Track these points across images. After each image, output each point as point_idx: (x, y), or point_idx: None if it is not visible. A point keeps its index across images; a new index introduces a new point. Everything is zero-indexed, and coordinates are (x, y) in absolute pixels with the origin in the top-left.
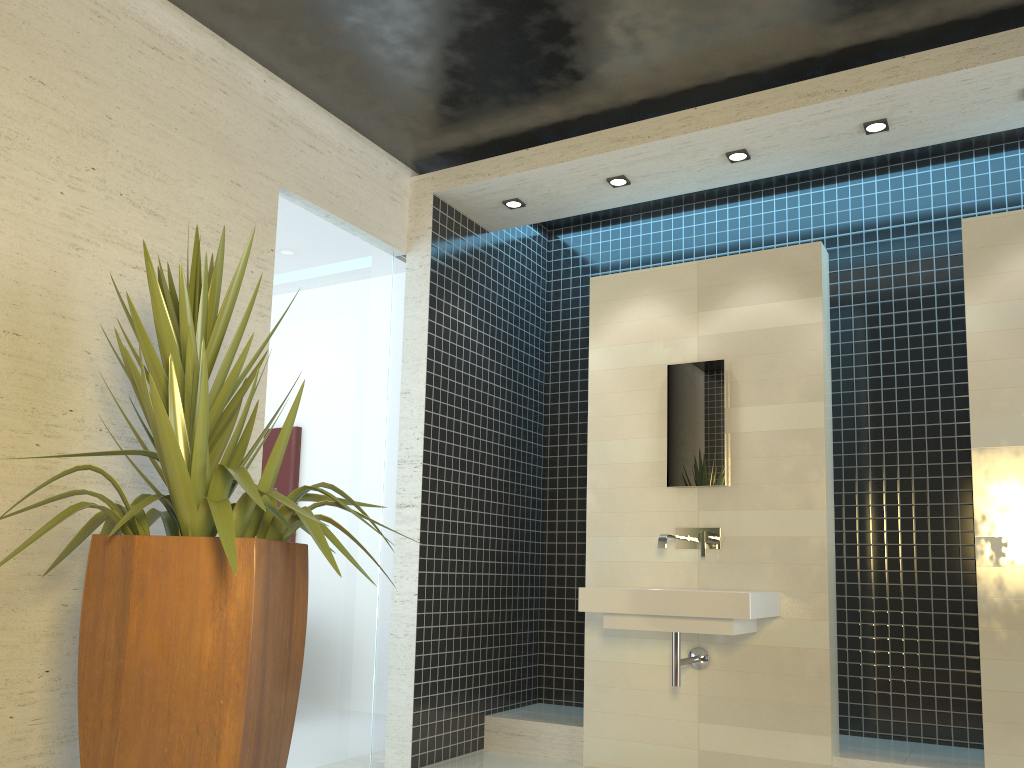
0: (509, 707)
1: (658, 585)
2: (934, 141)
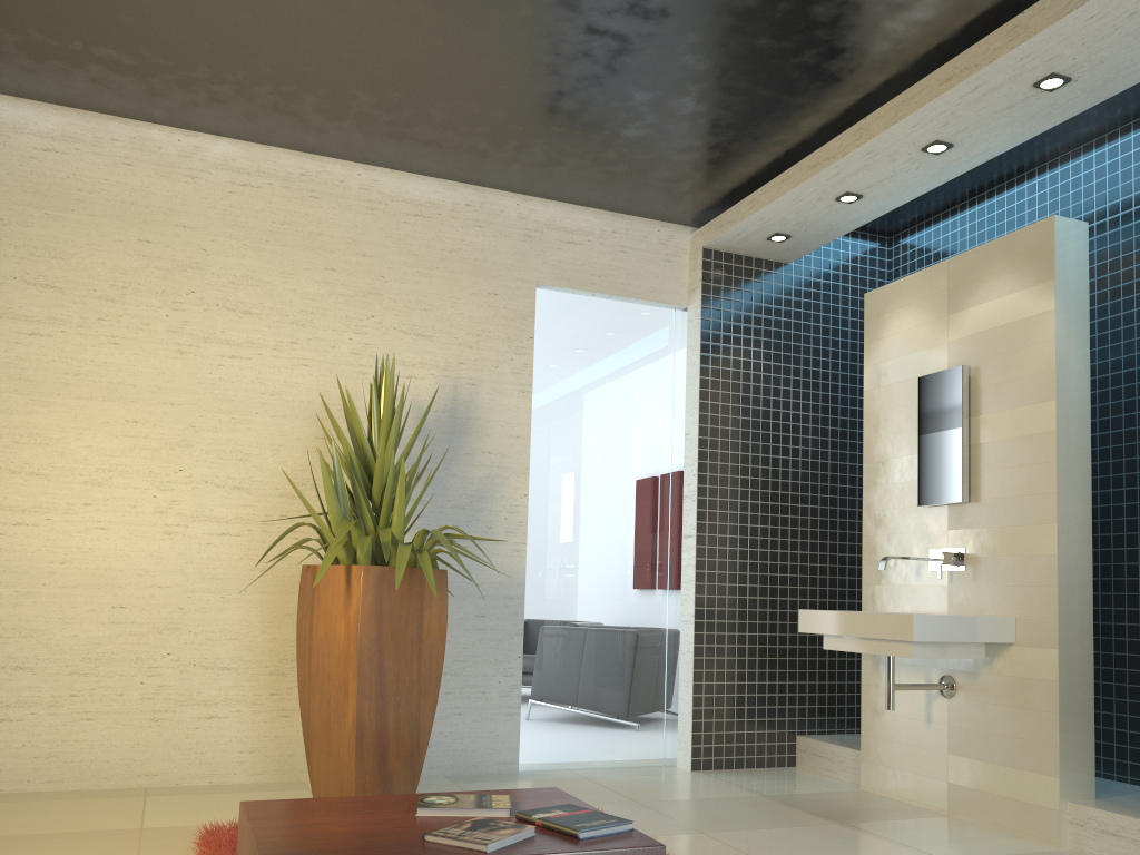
0: (835, 732)
1: (916, 609)
2: None
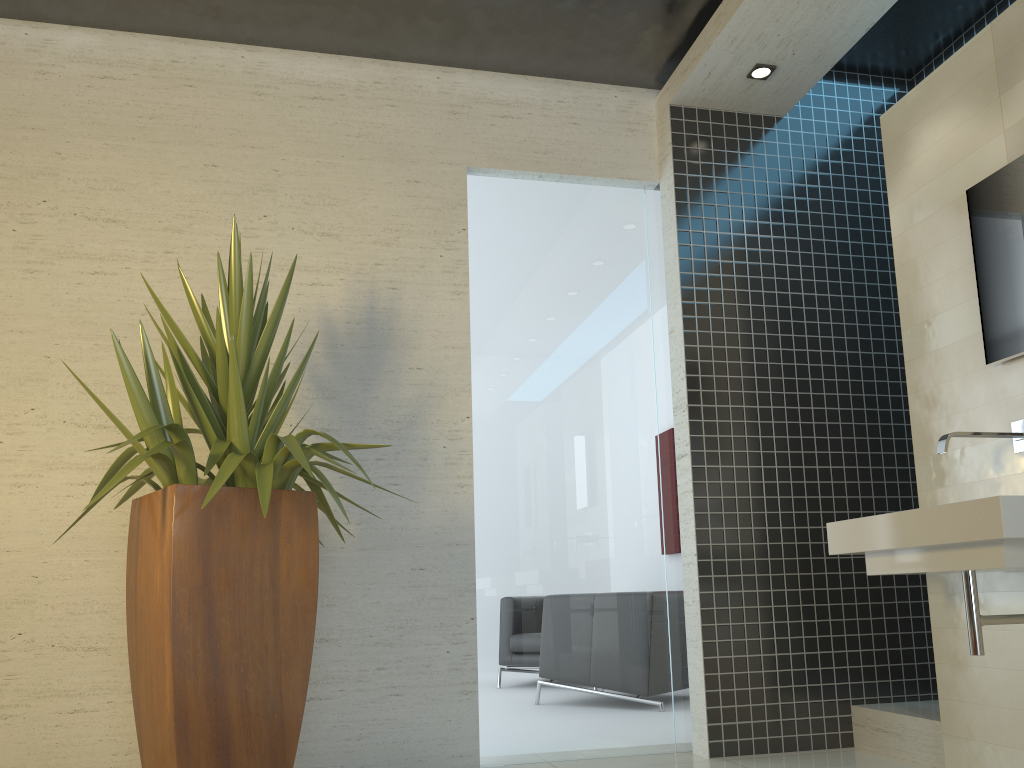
0: (905, 698)
1: None
2: None
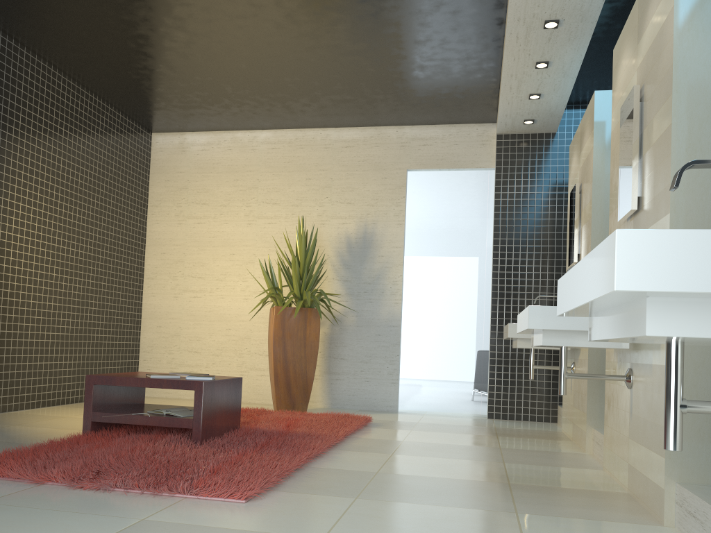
0: None
1: None
2: (598, 3)
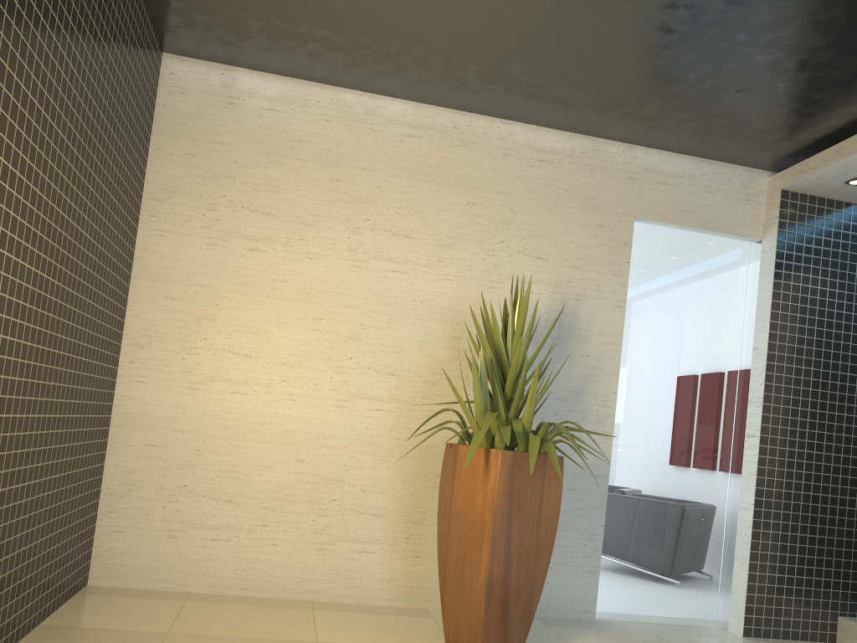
0: None
1: None
2: None
